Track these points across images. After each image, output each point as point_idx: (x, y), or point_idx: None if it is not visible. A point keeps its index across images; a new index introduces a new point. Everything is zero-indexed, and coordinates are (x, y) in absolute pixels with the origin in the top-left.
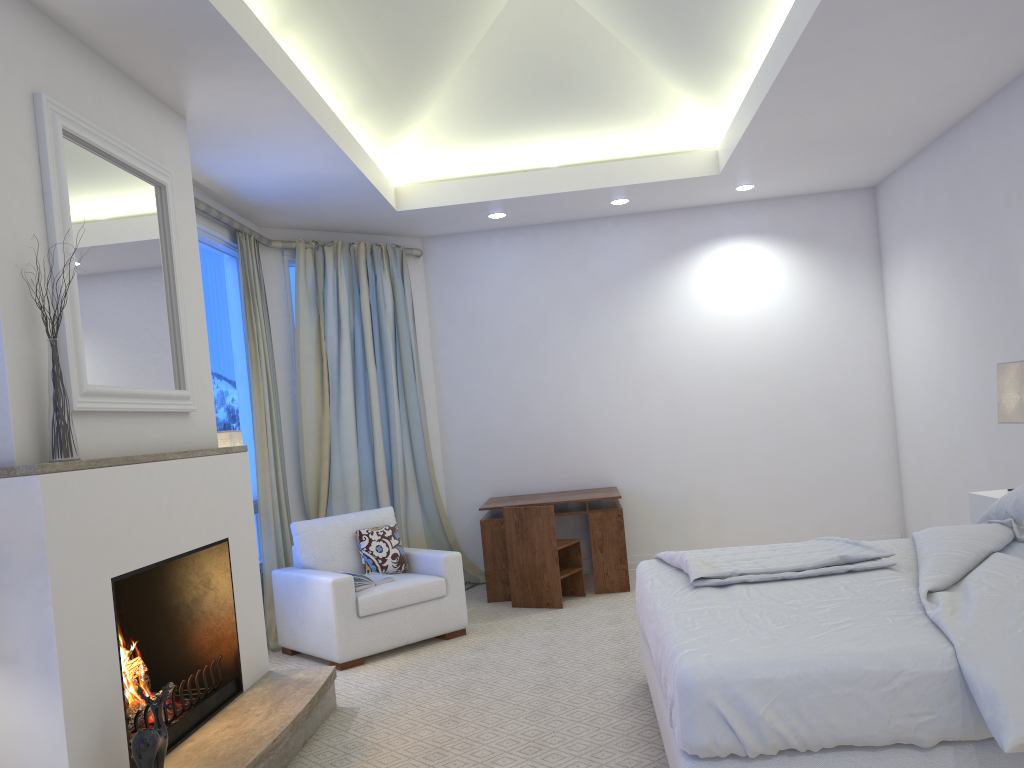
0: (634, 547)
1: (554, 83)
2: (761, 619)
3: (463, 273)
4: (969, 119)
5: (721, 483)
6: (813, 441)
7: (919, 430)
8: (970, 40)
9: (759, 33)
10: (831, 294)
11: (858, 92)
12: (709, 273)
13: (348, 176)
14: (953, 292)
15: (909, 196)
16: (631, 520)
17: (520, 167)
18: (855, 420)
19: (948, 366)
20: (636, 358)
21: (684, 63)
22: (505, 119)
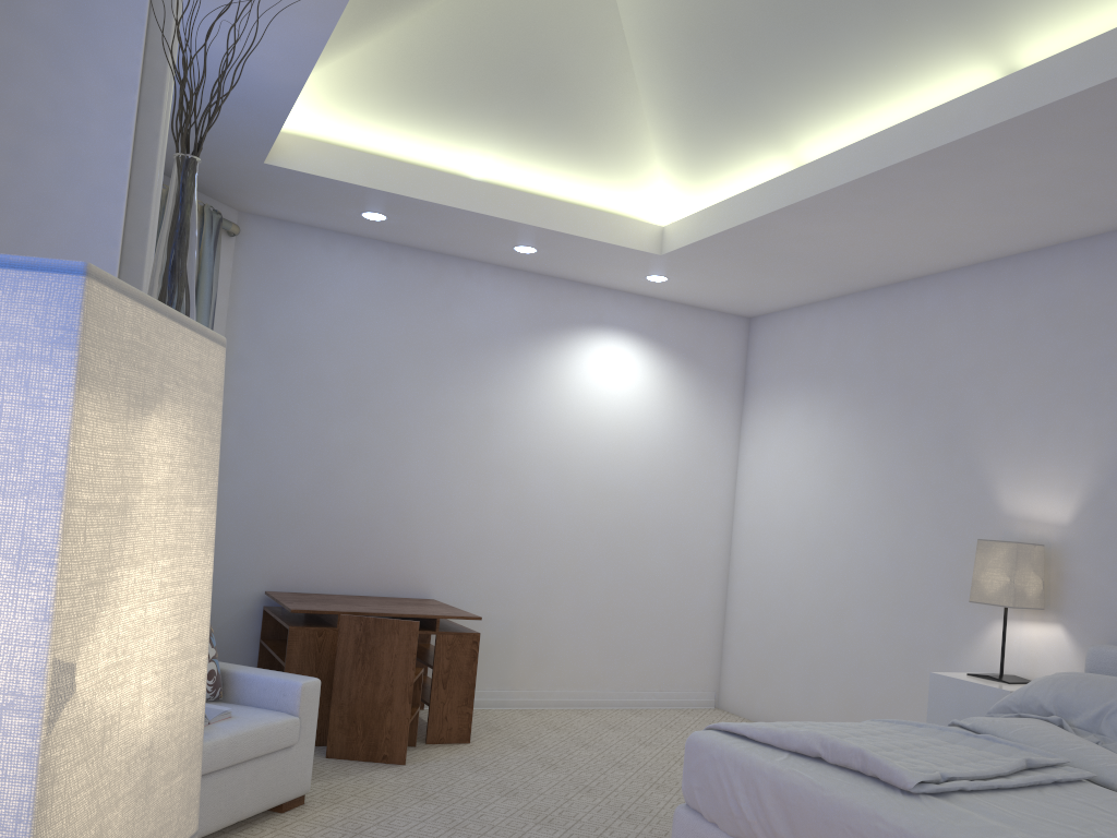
0: None
1: (533, 77)
2: None
3: (289, 277)
4: (928, 280)
5: (552, 612)
6: (652, 578)
7: (769, 585)
8: (1053, 203)
9: (842, 114)
10: (695, 419)
11: (903, 217)
12: (582, 363)
13: (276, 85)
14: (861, 449)
15: (809, 338)
16: None
17: (435, 165)
18: (694, 561)
19: (836, 525)
20: (486, 443)
21: (699, 115)
22: (452, 97)
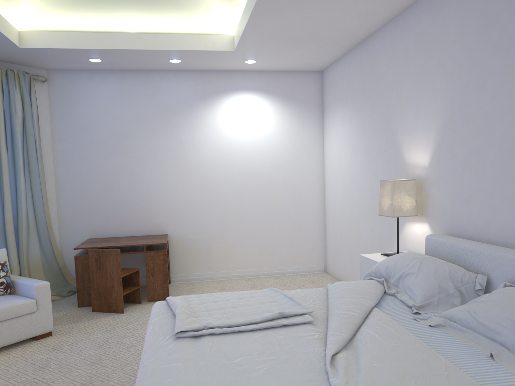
0: (177, 270)
1: None
2: (211, 382)
3: (75, 96)
4: (374, 35)
5: (229, 234)
6: (281, 212)
7: (336, 210)
8: None
9: None
10: (296, 130)
11: (314, 5)
12: (229, 111)
13: None
14: (359, 135)
15: (340, 78)
16: (176, 254)
17: (109, 29)
18: (304, 201)
19: (354, 176)
20: (183, 158)
21: None
22: None
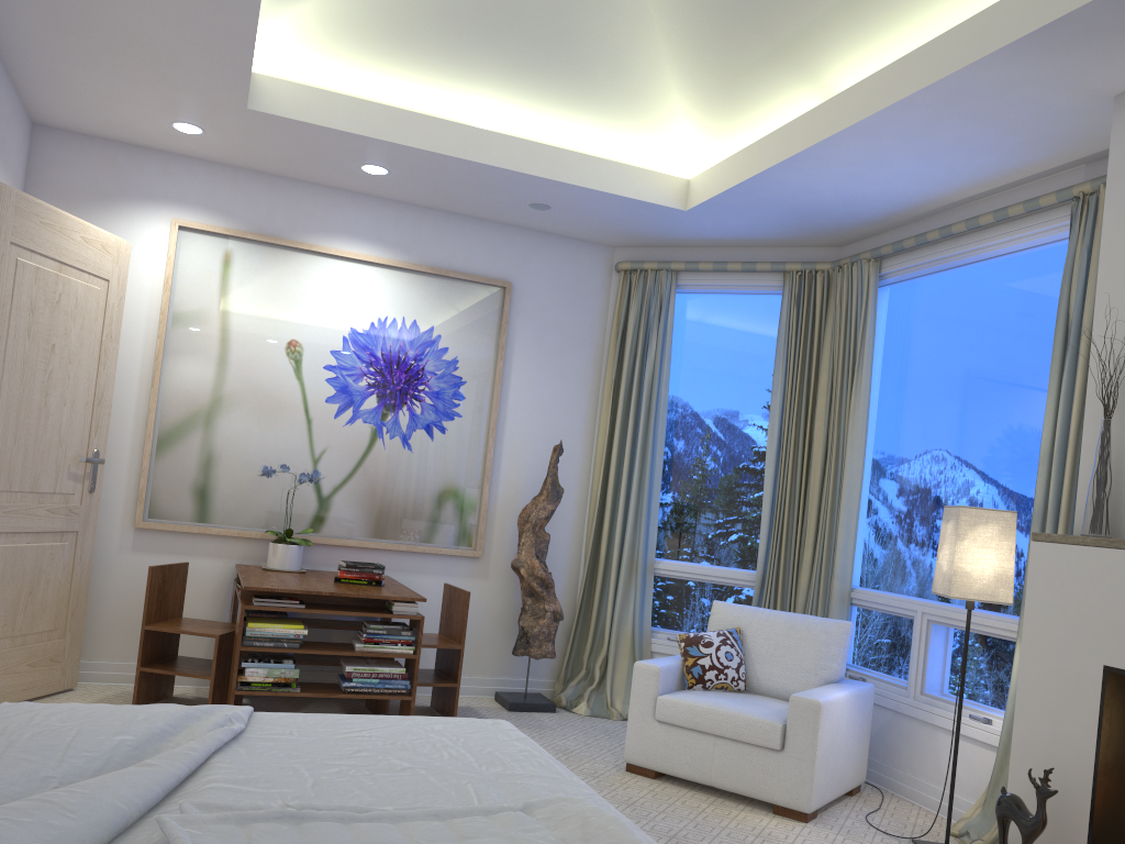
0: None
1: None
2: (444, 749)
3: None
4: None
5: None
6: None
7: None
8: None
9: None
10: None
11: None
12: None
13: None
14: None
15: None
16: None
17: None
18: None
19: None
20: None
21: None
22: None
